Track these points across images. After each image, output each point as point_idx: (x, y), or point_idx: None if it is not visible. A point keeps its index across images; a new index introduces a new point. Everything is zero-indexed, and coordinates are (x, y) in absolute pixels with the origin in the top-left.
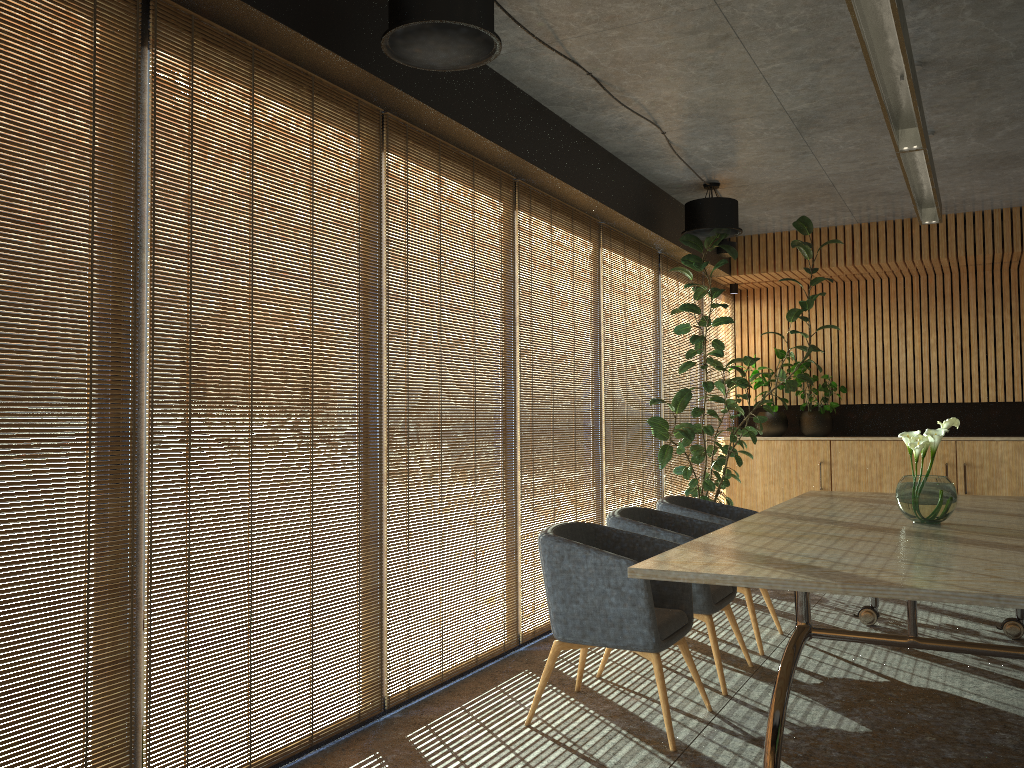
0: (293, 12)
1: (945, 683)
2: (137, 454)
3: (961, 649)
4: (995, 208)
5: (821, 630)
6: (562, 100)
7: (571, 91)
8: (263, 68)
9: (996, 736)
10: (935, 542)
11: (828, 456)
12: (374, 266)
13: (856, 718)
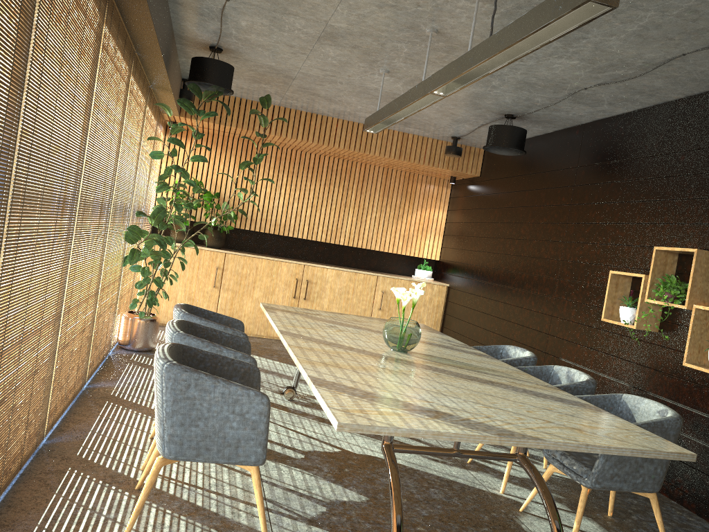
0: None
1: (371, 449)
2: None
3: (483, 457)
4: (361, 122)
5: (400, 446)
6: None
7: None
8: None
9: (431, 492)
10: (447, 376)
11: (222, 264)
12: (24, 52)
13: (352, 488)
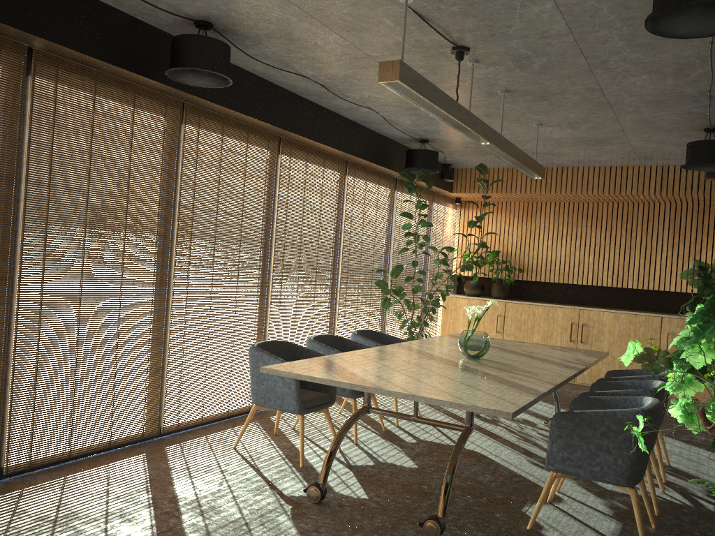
0: (116, 56)
1: (485, 449)
2: (11, 288)
3: (436, 424)
4: (612, 165)
5: (374, 409)
6: (307, 93)
7: (310, 89)
8: (102, 82)
9: (483, 476)
10: (449, 368)
11: (503, 312)
12: (171, 189)
13: (416, 461)
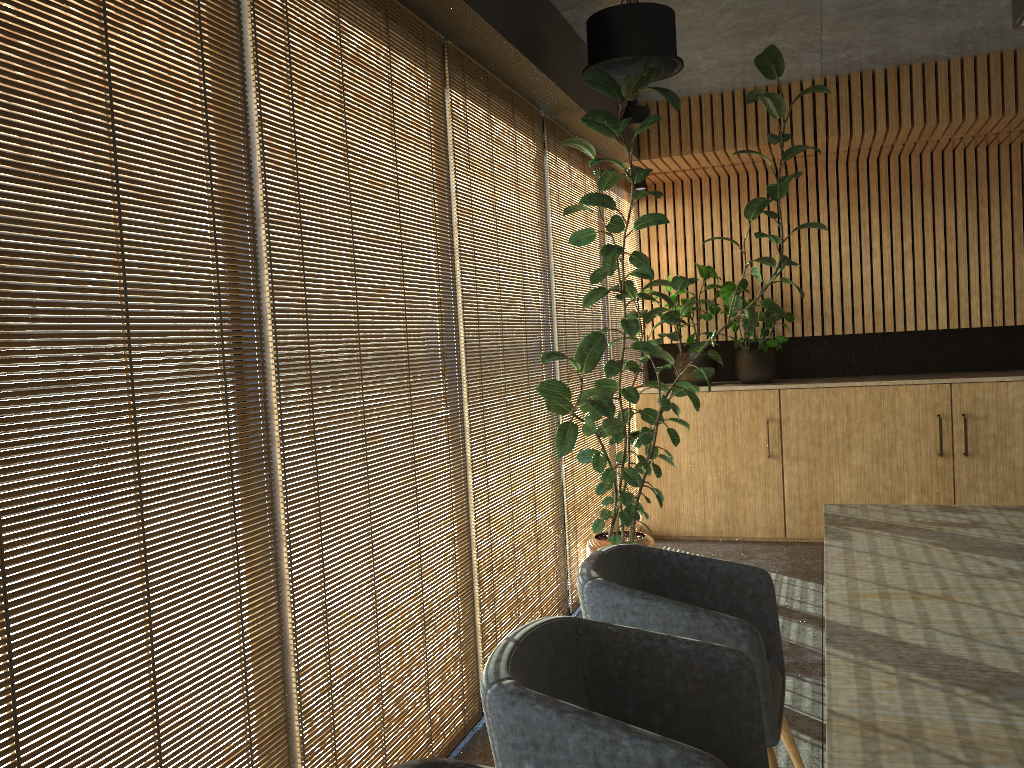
0: None
1: None
2: None
3: None
4: (1020, 47)
5: None
6: None
7: None
8: None
9: None
10: None
11: (777, 411)
12: None
13: None
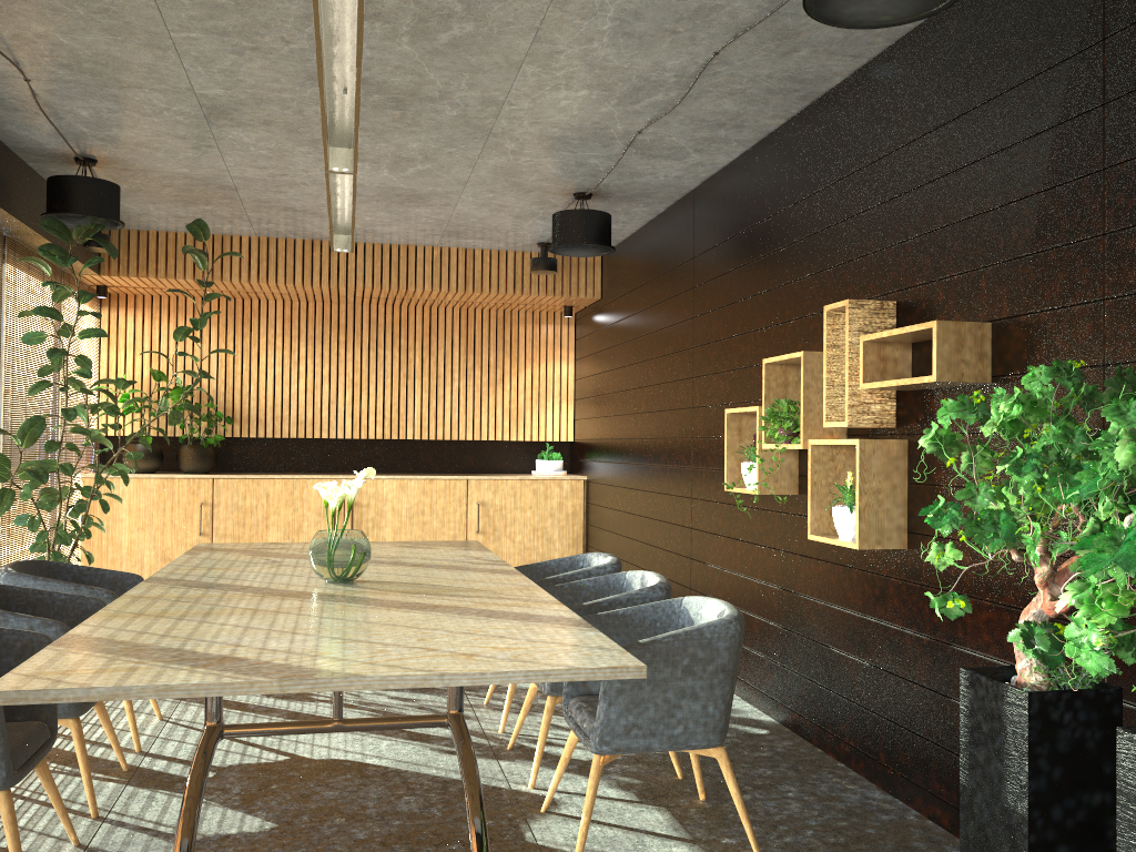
0: None
1: (347, 749)
2: None
3: (387, 725)
4: (394, 243)
5: (236, 727)
6: None
7: None
8: None
9: (402, 801)
10: (358, 608)
11: (211, 496)
12: None
13: (260, 813)
